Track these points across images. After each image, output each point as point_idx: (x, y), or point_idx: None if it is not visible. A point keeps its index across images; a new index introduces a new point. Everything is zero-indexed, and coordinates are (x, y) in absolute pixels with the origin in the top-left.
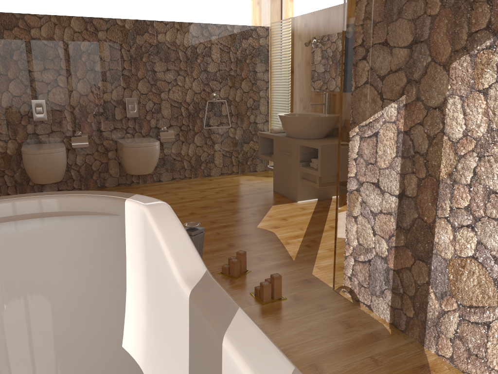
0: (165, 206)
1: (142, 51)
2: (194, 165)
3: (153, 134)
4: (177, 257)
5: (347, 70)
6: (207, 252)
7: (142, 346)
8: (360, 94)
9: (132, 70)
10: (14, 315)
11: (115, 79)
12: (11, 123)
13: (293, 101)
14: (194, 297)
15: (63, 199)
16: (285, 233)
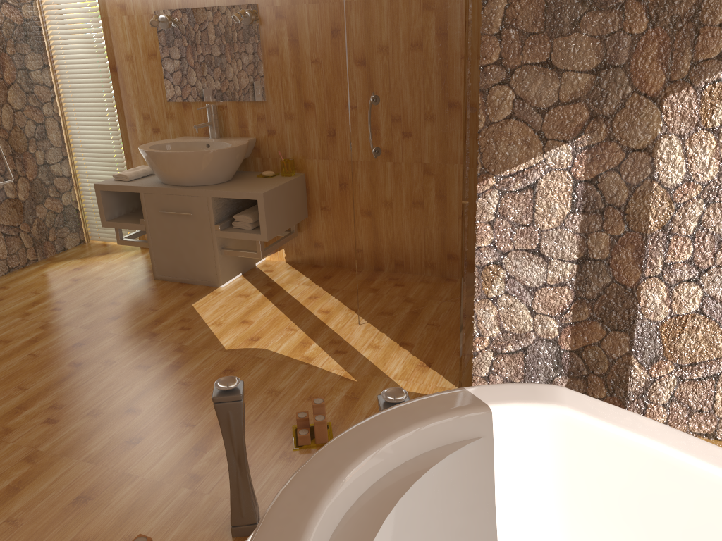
0: (568, 392)
1: None
2: None
3: None
4: (717, 462)
5: (479, 100)
6: None
7: None
8: (508, 135)
9: None
10: None
11: None
12: None
13: (126, 120)
14: None
15: (376, 456)
16: (282, 345)
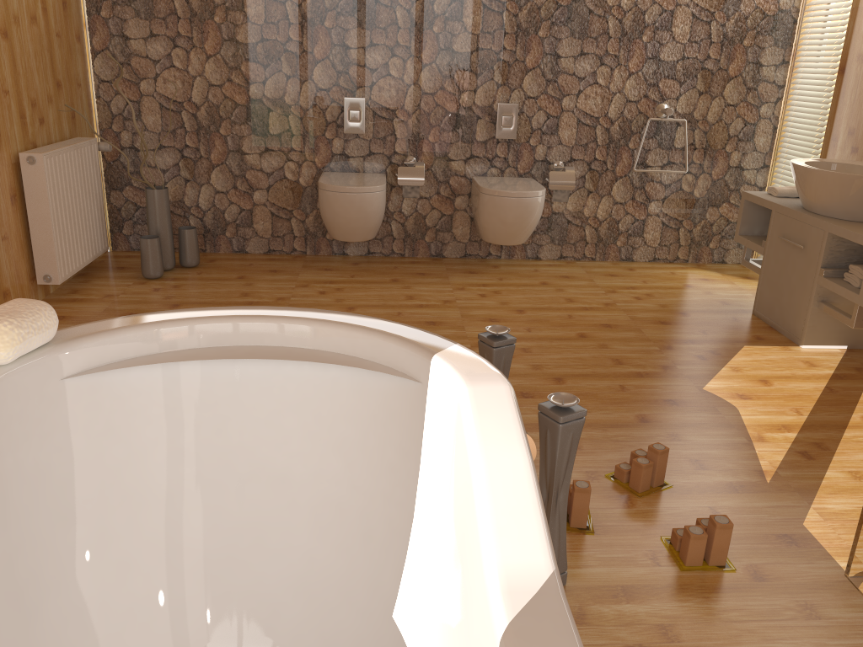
0: (501, 389)
1: (539, 17)
2: (604, 238)
3: (537, 172)
4: (499, 522)
5: None
6: (594, 425)
7: (423, 635)
8: None
9: (517, 52)
10: (231, 512)
11: (483, 68)
12: (310, 135)
13: (831, 133)
14: (510, 646)
15: (329, 329)
16: (759, 415)
